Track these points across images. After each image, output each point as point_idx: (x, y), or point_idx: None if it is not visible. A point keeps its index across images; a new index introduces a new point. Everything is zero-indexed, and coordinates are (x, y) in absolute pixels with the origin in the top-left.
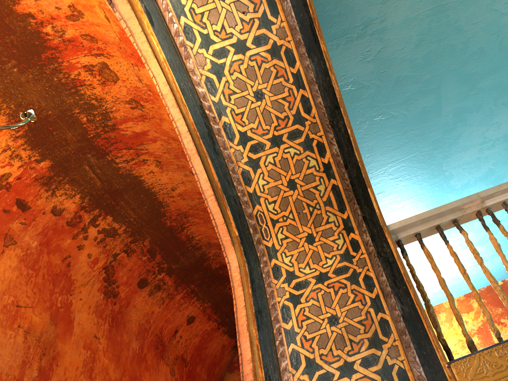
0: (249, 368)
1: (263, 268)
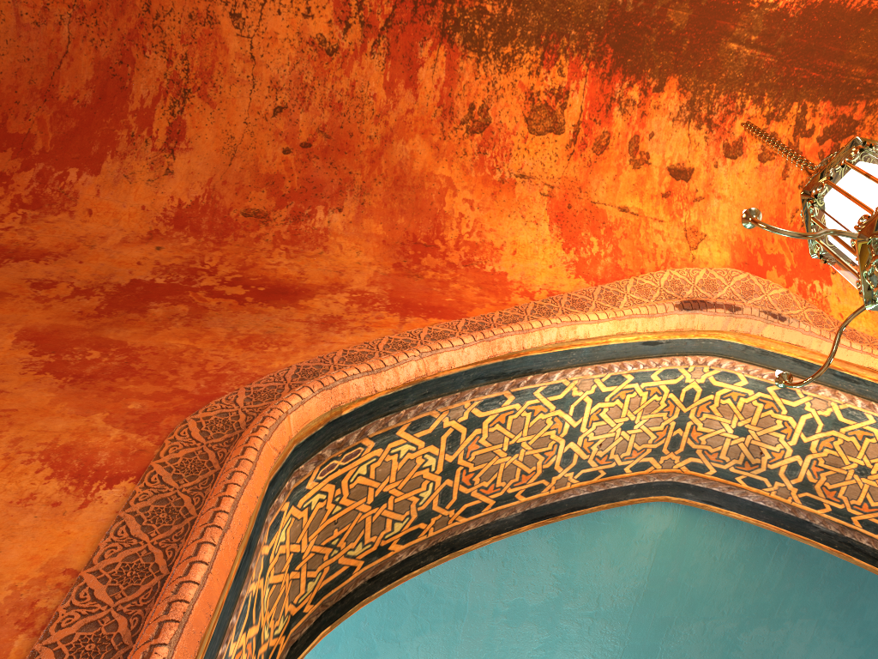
0: (201, 624)
1: (283, 491)
